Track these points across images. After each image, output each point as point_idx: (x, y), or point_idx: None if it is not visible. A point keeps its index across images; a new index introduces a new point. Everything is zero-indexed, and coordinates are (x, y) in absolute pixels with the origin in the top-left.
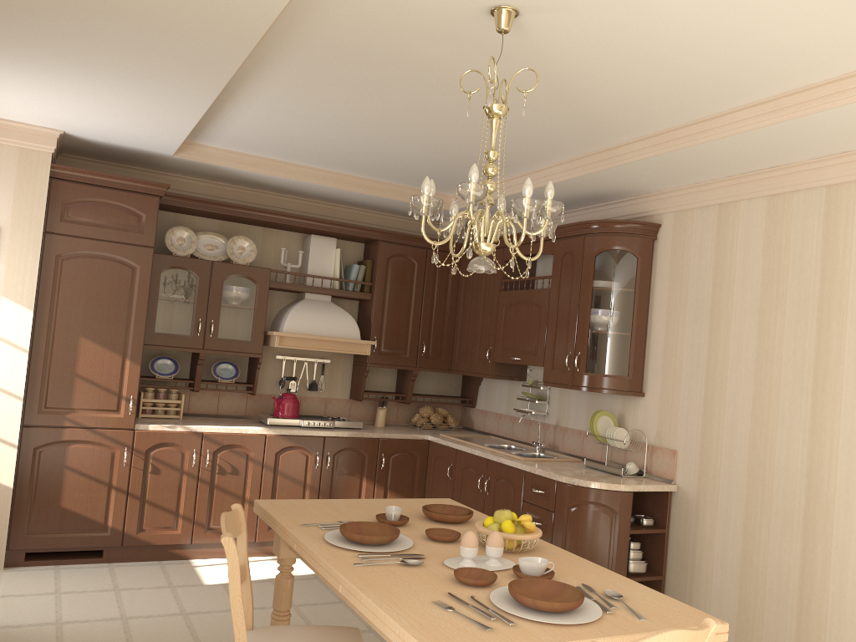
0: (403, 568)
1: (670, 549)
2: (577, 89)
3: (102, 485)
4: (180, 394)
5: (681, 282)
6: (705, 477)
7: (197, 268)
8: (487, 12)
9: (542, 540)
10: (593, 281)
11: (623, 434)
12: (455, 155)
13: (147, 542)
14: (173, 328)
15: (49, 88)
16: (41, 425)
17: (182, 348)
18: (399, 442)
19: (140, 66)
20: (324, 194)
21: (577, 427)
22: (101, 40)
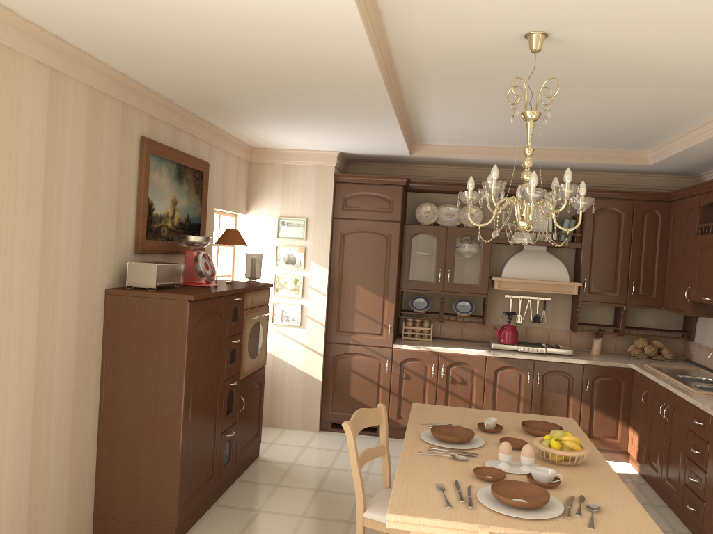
0: (449, 460)
1: None
2: (660, 66)
3: (373, 384)
4: (430, 323)
5: None
6: None
7: (436, 233)
8: (525, 38)
9: (604, 460)
10: None
11: None
12: (615, 125)
13: (403, 426)
14: (421, 277)
15: (311, 132)
16: (336, 342)
17: (428, 290)
18: (603, 369)
19: (341, 114)
20: (534, 165)
21: None
22: (310, 106)
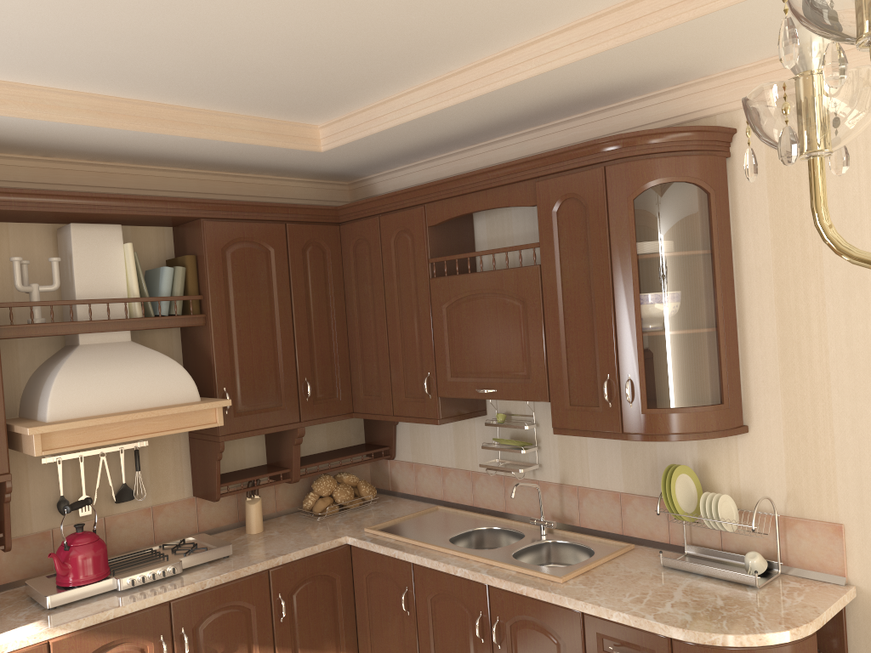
0: None
1: None
2: None
3: None
4: None
5: (802, 226)
6: None
7: None
8: None
9: None
10: (636, 244)
11: (728, 504)
12: (362, 26)
13: None
14: None
15: None
16: None
17: None
18: (303, 565)
19: None
20: (83, 143)
21: (606, 486)
22: None
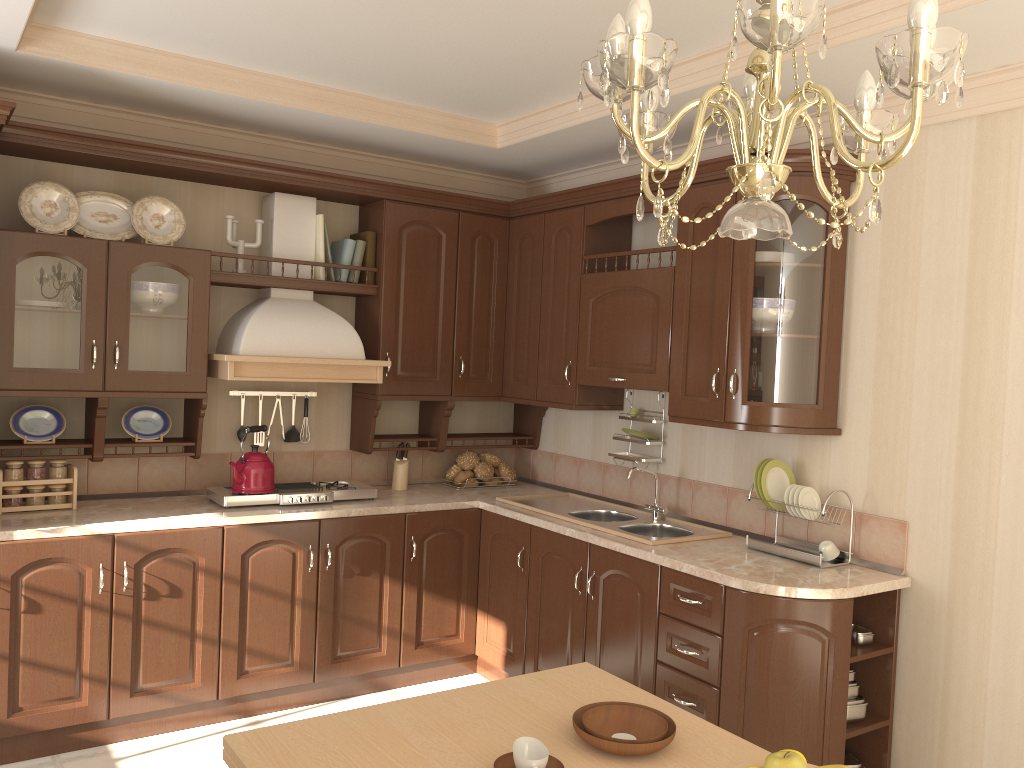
0: None
1: (899, 677)
2: None
3: None
4: (69, 467)
5: (907, 249)
6: (964, 566)
7: (82, 254)
8: None
9: None
10: (755, 252)
11: (811, 496)
12: (527, 43)
13: (29, 729)
14: (47, 359)
15: None
16: None
17: (66, 391)
18: (436, 516)
19: None
20: (293, 124)
21: (717, 481)
22: None
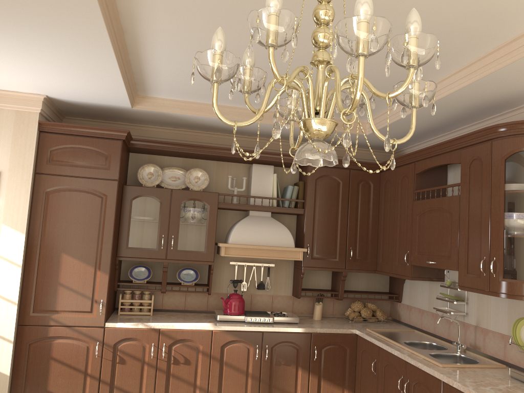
0: None
1: None
2: None
3: (79, 373)
4: (151, 295)
5: None
6: None
7: (160, 195)
8: None
9: None
10: (504, 184)
11: None
12: None
13: None
14: (142, 243)
15: None
16: (32, 324)
17: (149, 258)
18: (329, 336)
19: (21, 6)
20: (260, 130)
21: (498, 330)
22: None
